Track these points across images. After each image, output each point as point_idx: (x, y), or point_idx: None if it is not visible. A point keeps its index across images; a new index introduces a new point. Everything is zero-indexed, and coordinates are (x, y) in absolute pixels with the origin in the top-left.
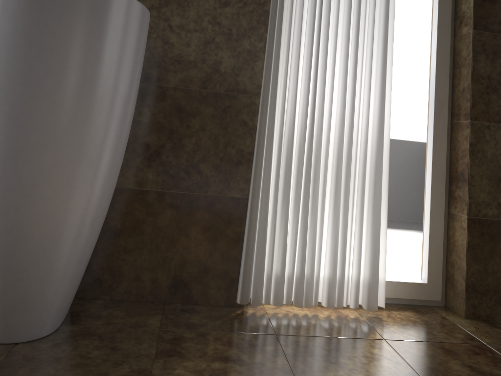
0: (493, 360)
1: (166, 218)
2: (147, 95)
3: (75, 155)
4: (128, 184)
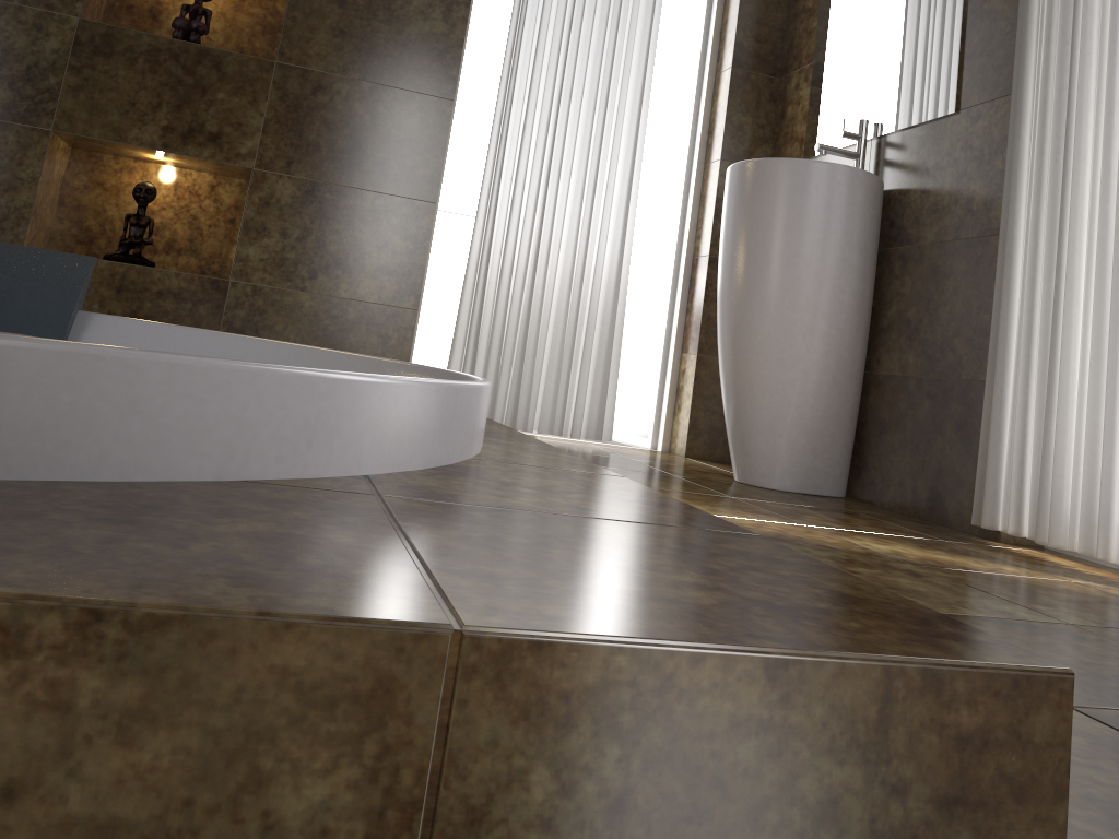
0: None
1: (923, 410)
2: (908, 260)
3: (757, 313)
4: (894, 370)
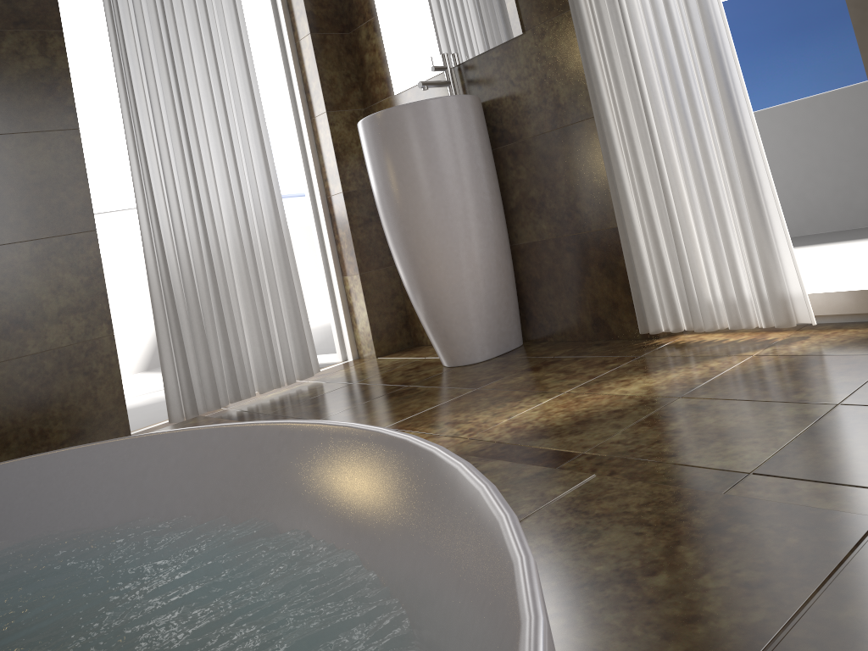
0: (856, 368)
1: (567, 262)
2: (517, 153)
3: (429, 232)
4: (532, 238)
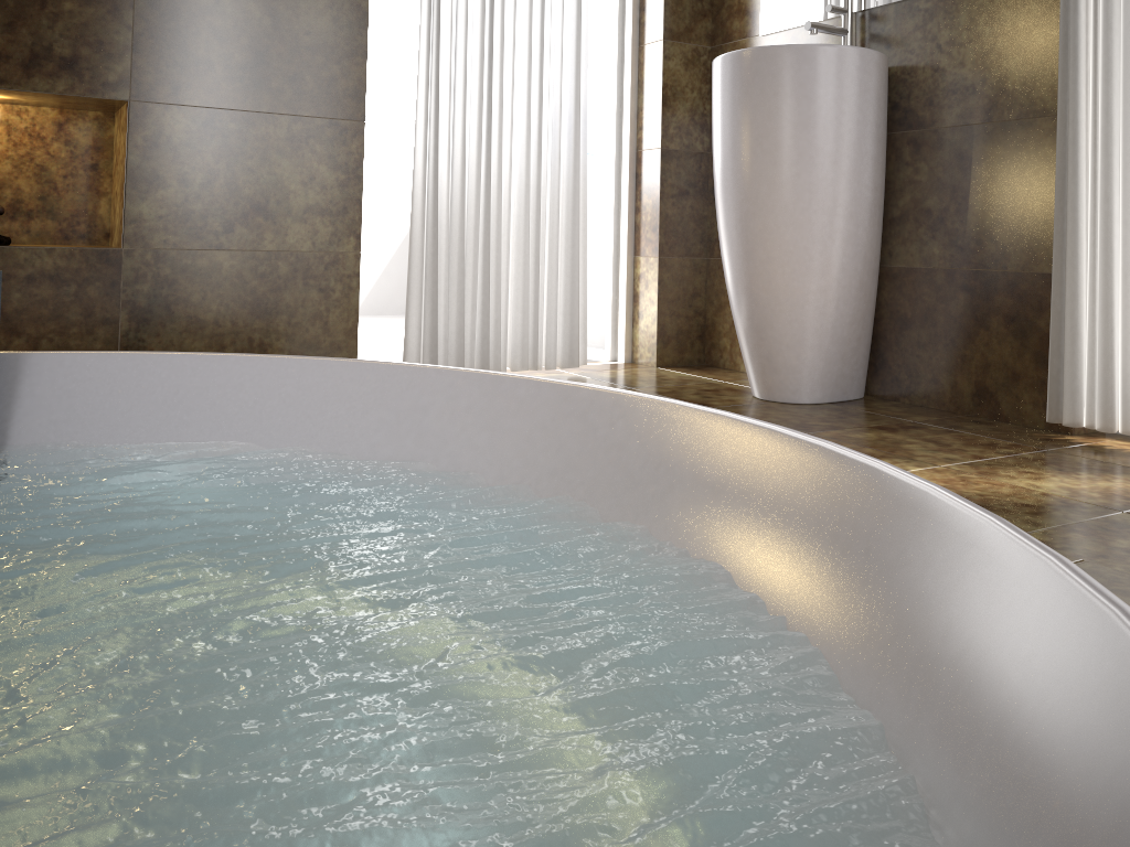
0: None
1: (958, 304)
2: (921, 145)
3: (781, 220)
4: (913, 263)
